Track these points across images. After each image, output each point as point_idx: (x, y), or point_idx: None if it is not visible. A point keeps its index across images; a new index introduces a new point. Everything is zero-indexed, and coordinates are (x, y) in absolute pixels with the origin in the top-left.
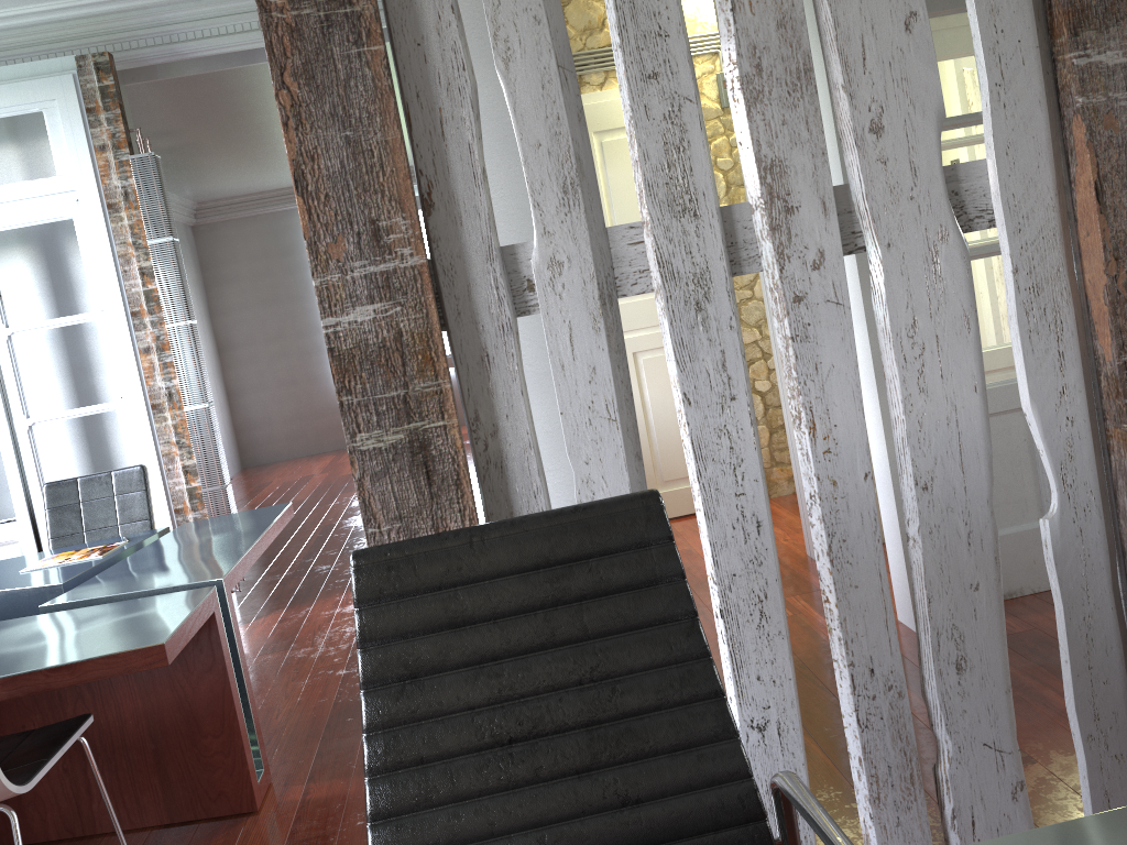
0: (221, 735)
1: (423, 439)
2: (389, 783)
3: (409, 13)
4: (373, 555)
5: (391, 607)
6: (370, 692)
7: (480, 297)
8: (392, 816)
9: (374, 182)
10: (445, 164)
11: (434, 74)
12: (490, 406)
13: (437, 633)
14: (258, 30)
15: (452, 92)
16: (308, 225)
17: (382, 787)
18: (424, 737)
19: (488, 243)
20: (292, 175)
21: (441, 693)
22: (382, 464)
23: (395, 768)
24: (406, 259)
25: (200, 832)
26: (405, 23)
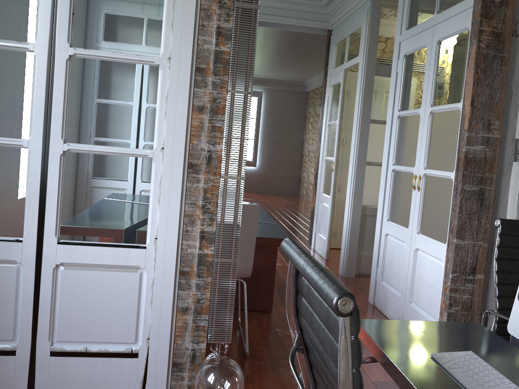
0: (267, 280)
1: (482, 191)
2: (503, 287)
3: (512, 60)
4: (506, 221)
5: (509, 237)
6: (498, 260)
7: (506, 152)
8: (503, 297)
9: (493, 108)
10: (508, 108)
11: (513, 80)
12: (499, 187)
13: (518, 248)
14: (271, 15)
15: (517, 87)
16: (470, 116)
17: (501, 288)
18: (513, 277)
19: (513, 136)
20: (470, 99)
21: (518, 266)
22: (469, 196)
23: (505, 284)
24: (494, 134)
25: (252, 314)
26: (510, 62)
